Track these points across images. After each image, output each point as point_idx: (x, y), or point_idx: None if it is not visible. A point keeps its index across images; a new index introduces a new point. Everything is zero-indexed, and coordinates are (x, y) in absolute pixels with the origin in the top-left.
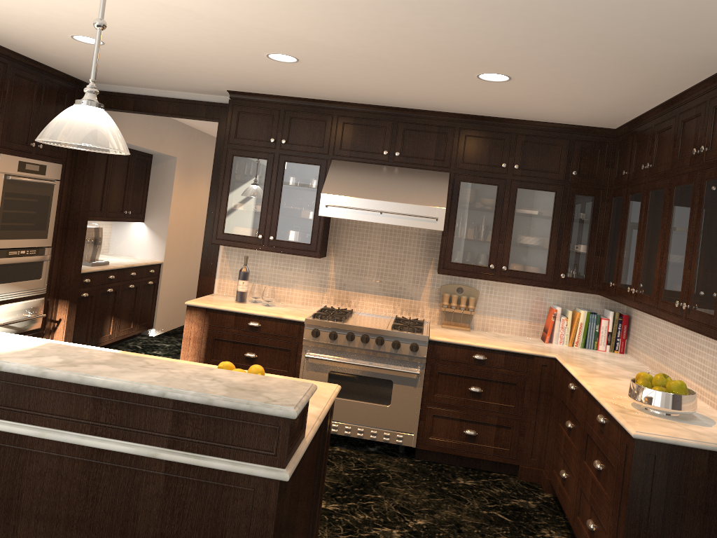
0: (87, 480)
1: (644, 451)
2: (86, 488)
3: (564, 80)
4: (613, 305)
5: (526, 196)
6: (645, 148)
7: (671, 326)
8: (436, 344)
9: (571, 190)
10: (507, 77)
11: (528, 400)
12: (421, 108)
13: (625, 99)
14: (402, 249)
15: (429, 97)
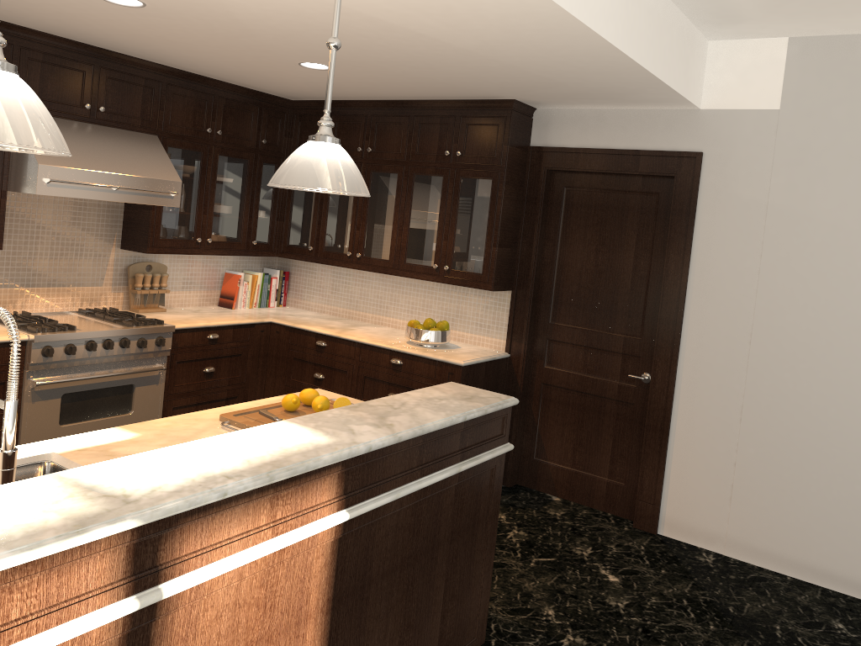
0: (414, 520)
1: (465, 373)
2: (413, 527)
3: (366, 79)
4: (268, 263)
5: (225, 164)
6: (355, 132)
7: (361, 278)
8: (175, 332)
9: (260, 158)
10: (324, 67)
11: (250, 366)
12: (133, 55)
13: (370, 93)
14: (81, 226)
15: (183, 55)
